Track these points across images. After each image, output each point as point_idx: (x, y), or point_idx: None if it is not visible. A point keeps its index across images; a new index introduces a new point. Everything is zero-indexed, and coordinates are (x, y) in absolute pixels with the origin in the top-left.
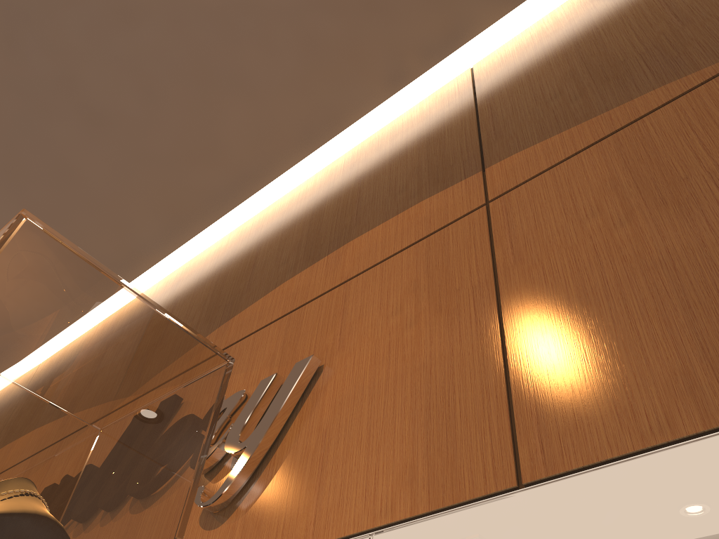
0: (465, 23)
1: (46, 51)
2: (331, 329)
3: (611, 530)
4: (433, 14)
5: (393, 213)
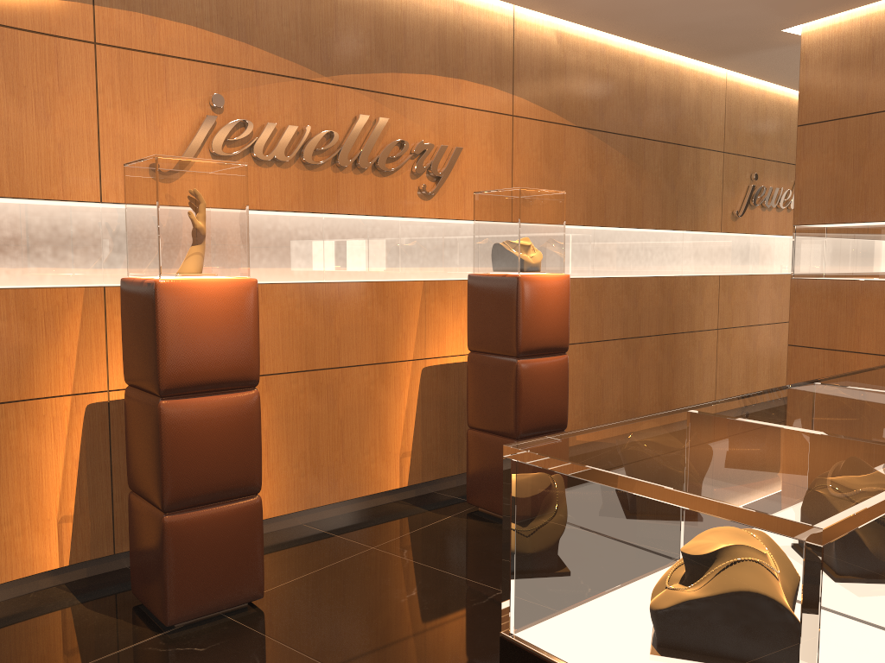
0: (537, 8)
1: None
2: (460, 132)
3: None
4: (539, 3)
5: (481, 81)
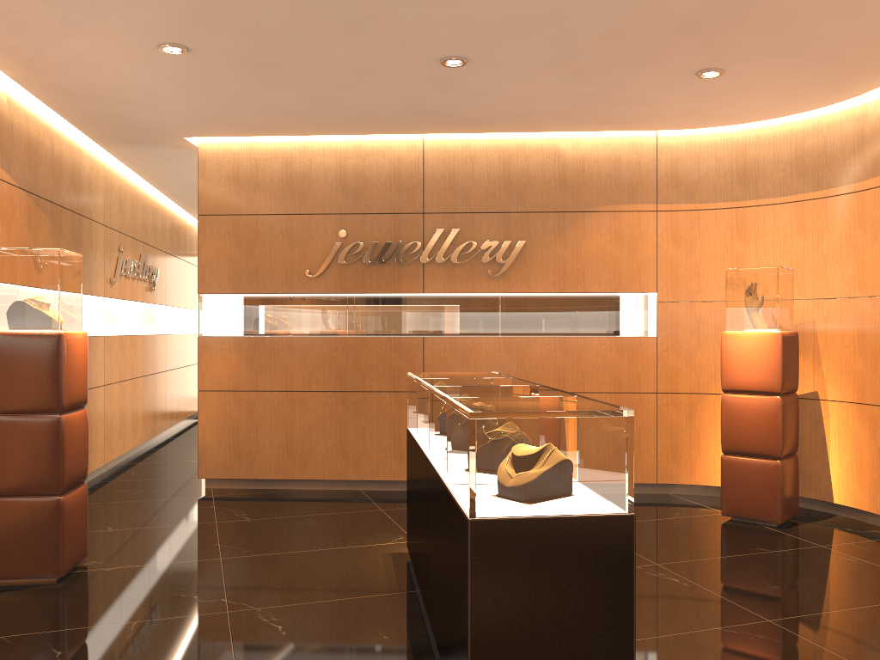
0: (6, 69)
1: (67, 4)
2: None
3: None
4: (15, 66)
5: None
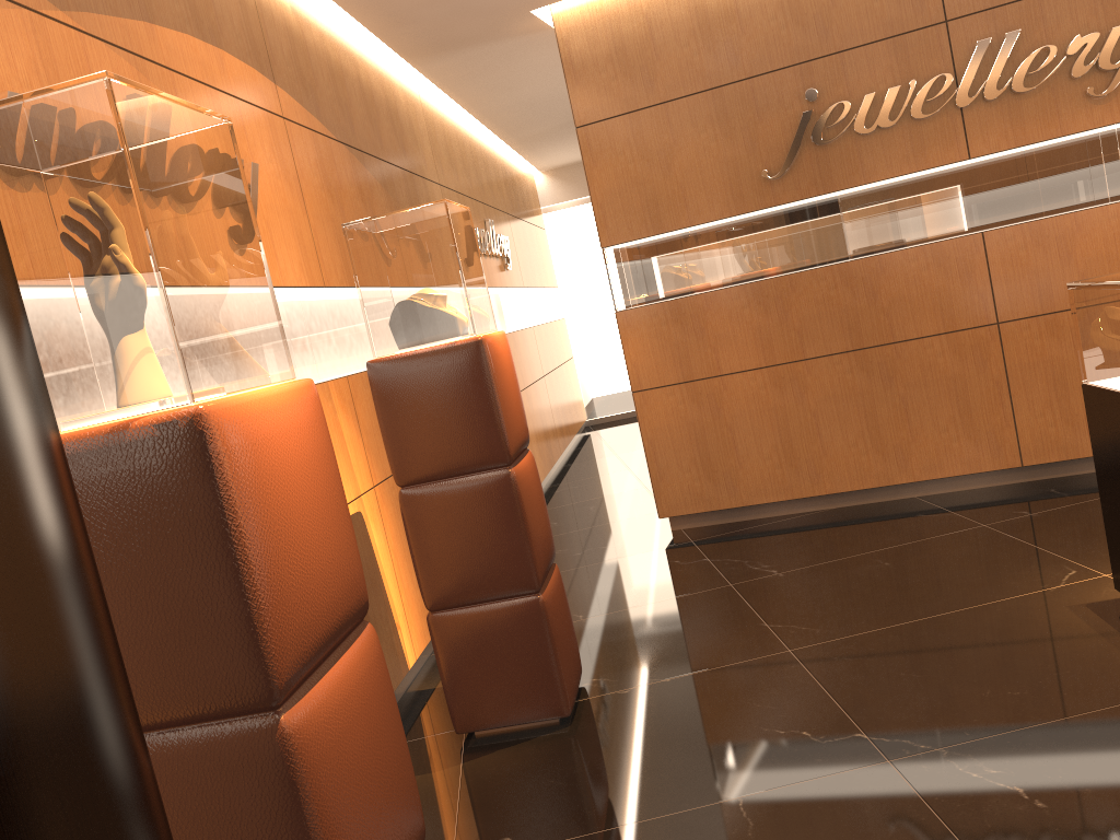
0: None
1: None
2: (243, 138)
3: (339, 308)
4: None
5: (242, 57)
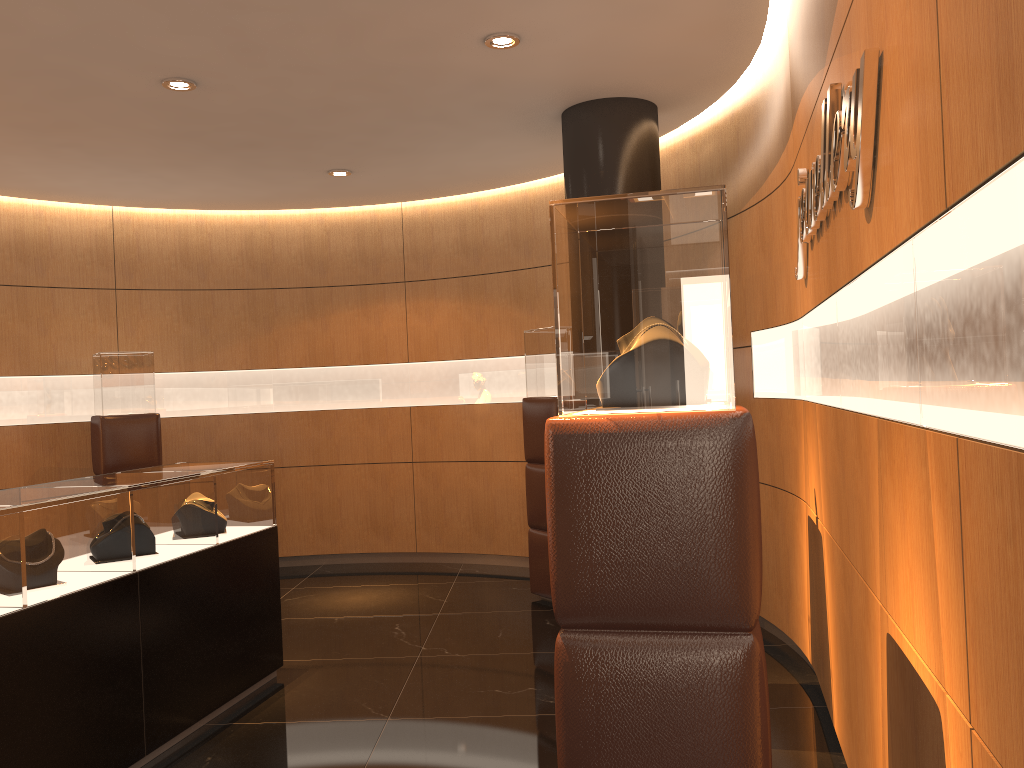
0: None
1: None
2: (881, 0)
3: (972, 255)
4: None
5: None
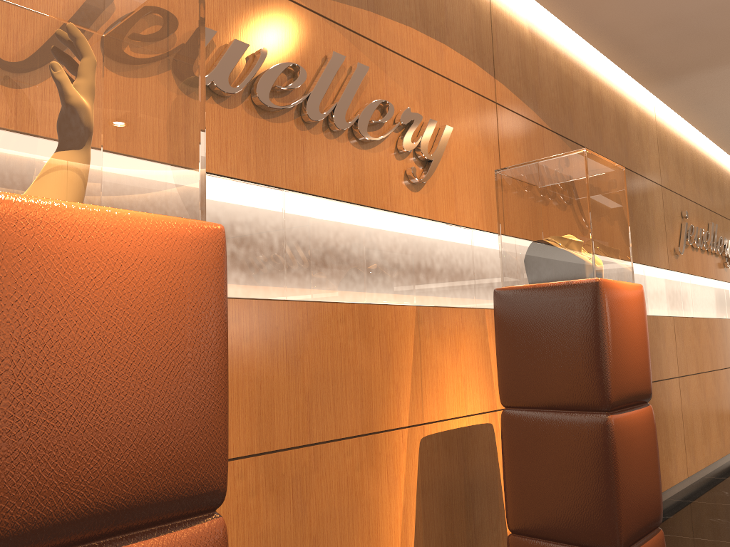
0: None
1: None
2: (446, 109)
3: None
4: None
5: (464, 53)
